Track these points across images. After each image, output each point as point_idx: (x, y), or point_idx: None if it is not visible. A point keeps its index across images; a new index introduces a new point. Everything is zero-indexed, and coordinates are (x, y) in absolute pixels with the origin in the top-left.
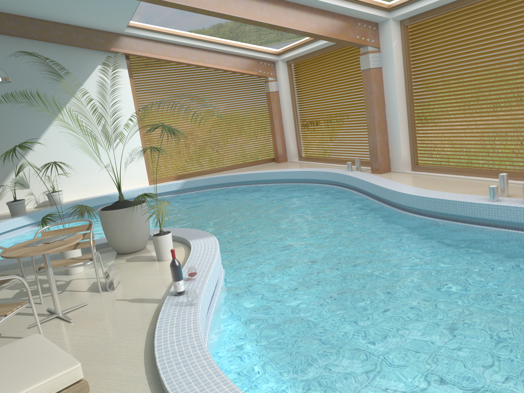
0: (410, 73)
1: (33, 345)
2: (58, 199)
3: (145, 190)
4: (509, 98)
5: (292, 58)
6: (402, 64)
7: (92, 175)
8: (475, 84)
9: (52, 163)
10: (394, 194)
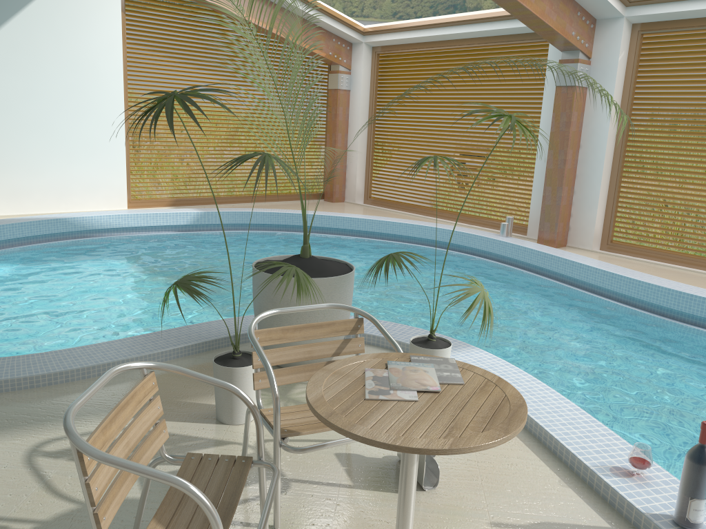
0: (631, 107)
1: None
2: None
3: (130, 218)
4: None
5: (387, 44)
6: (621, 90)
7: (27, 175)
8: None
9: (268, 156)
10: (653, 290)
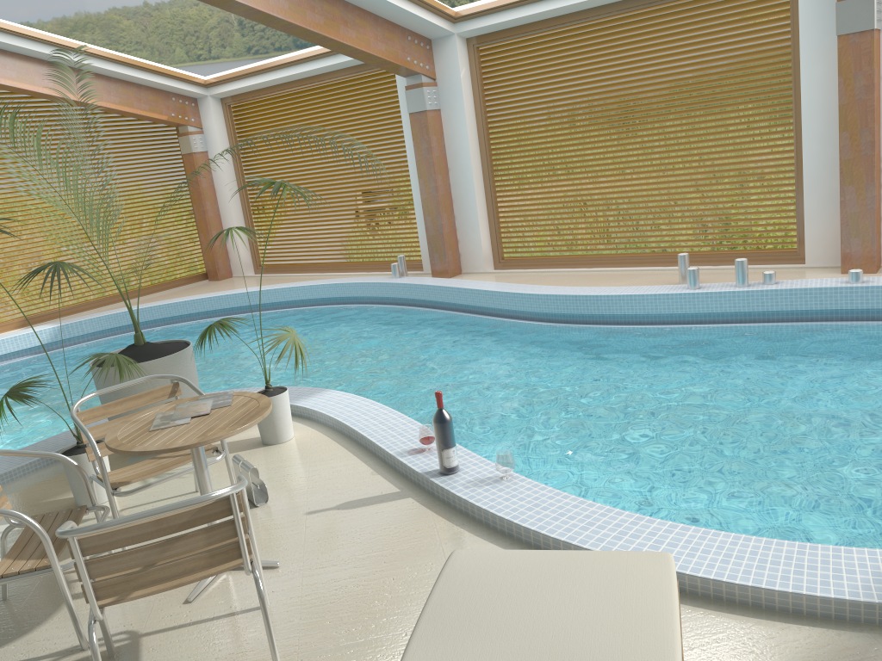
0: (486, 121)
1: (506, 561)
2: None
3: None
4: (643, 155)
5: (236, 93)
6: (473, 106)
7: None
8: (592, 136)
9: (59, 264)
10: (526, 298)
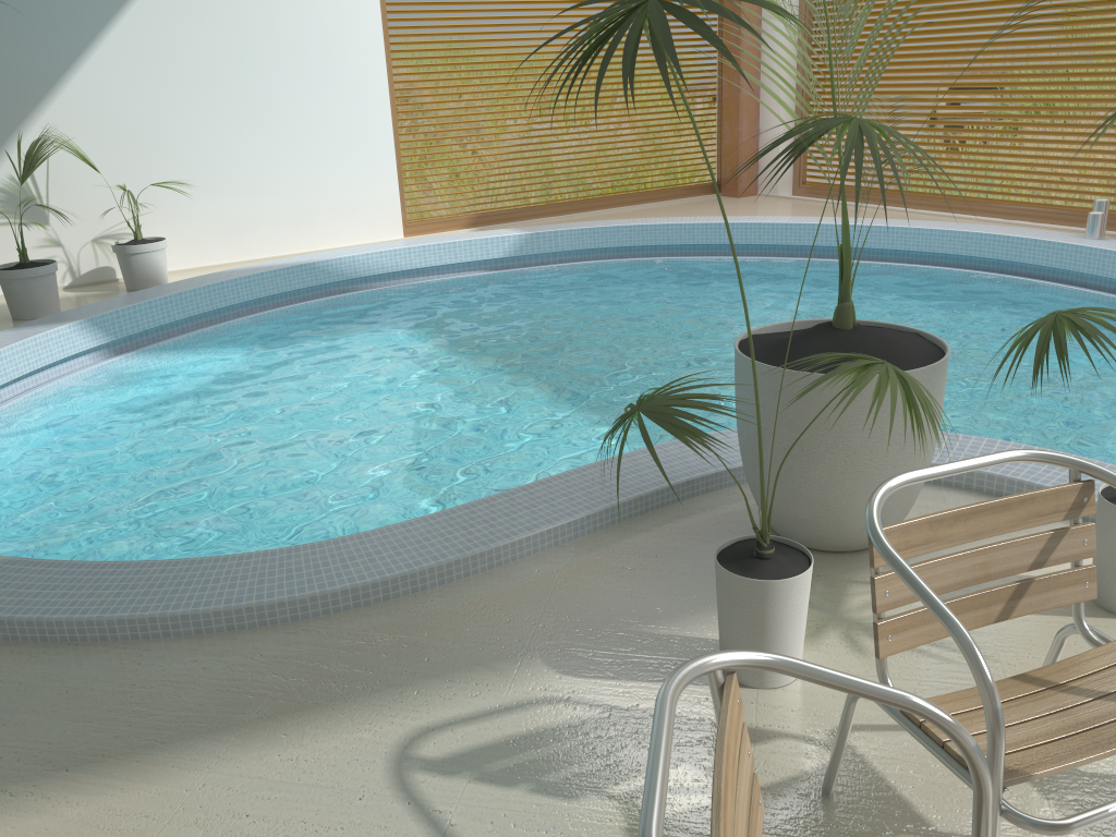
0: None
1: None
2: (154, 267)
3: (414, 253)
4: None
5: None
6: None
7: (246, 194)
8: None
9: (864, 123)
10: None
